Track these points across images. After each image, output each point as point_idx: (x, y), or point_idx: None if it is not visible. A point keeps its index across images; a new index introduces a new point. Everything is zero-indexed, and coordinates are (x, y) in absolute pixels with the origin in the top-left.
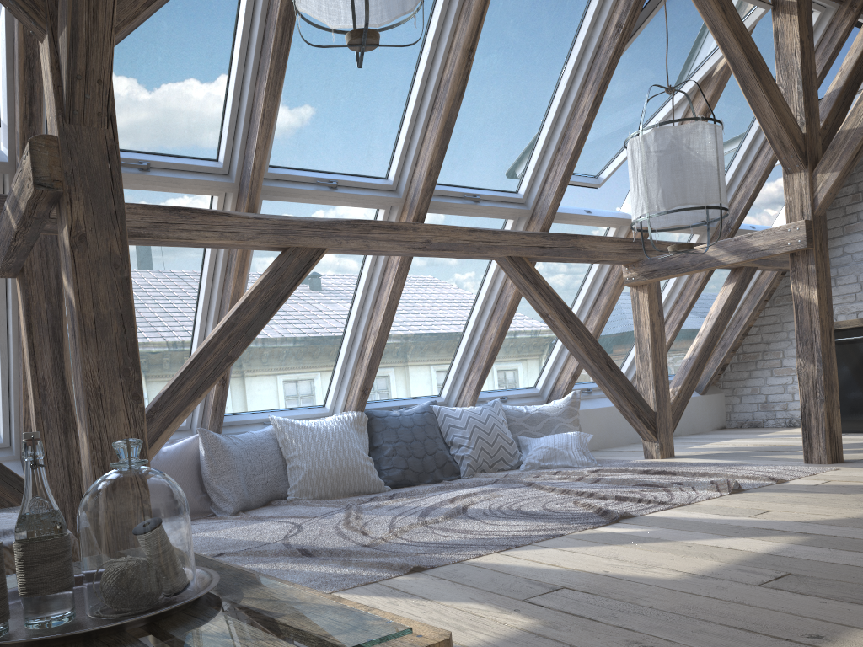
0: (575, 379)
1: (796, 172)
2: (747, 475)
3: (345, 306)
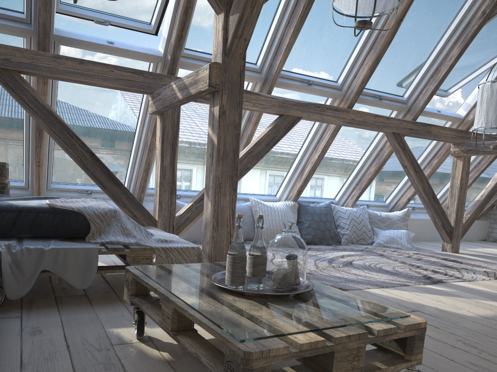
0: (409, 201)
1: None
2: None
3: (298, 146)
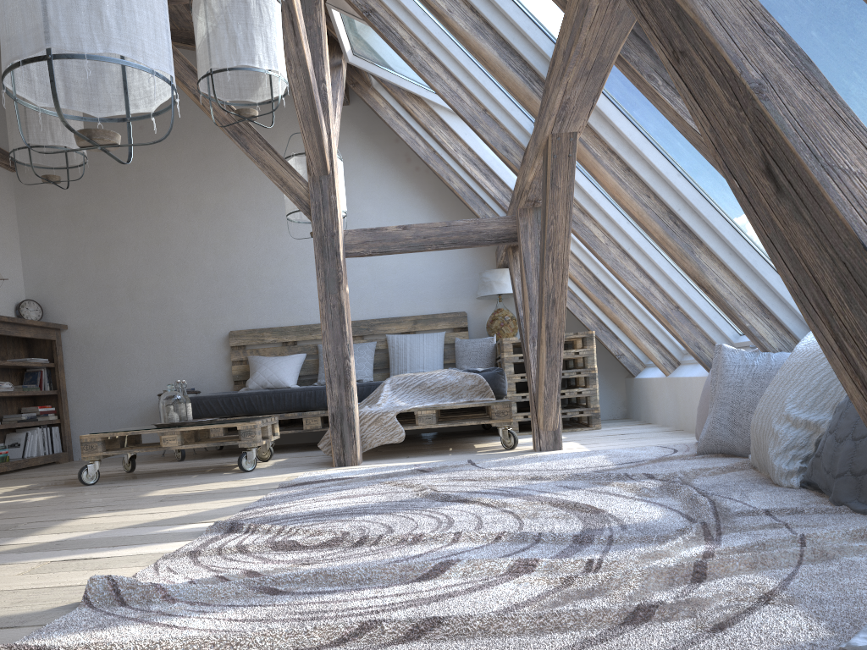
0: None
1: None
2: (85, 643)
3: None
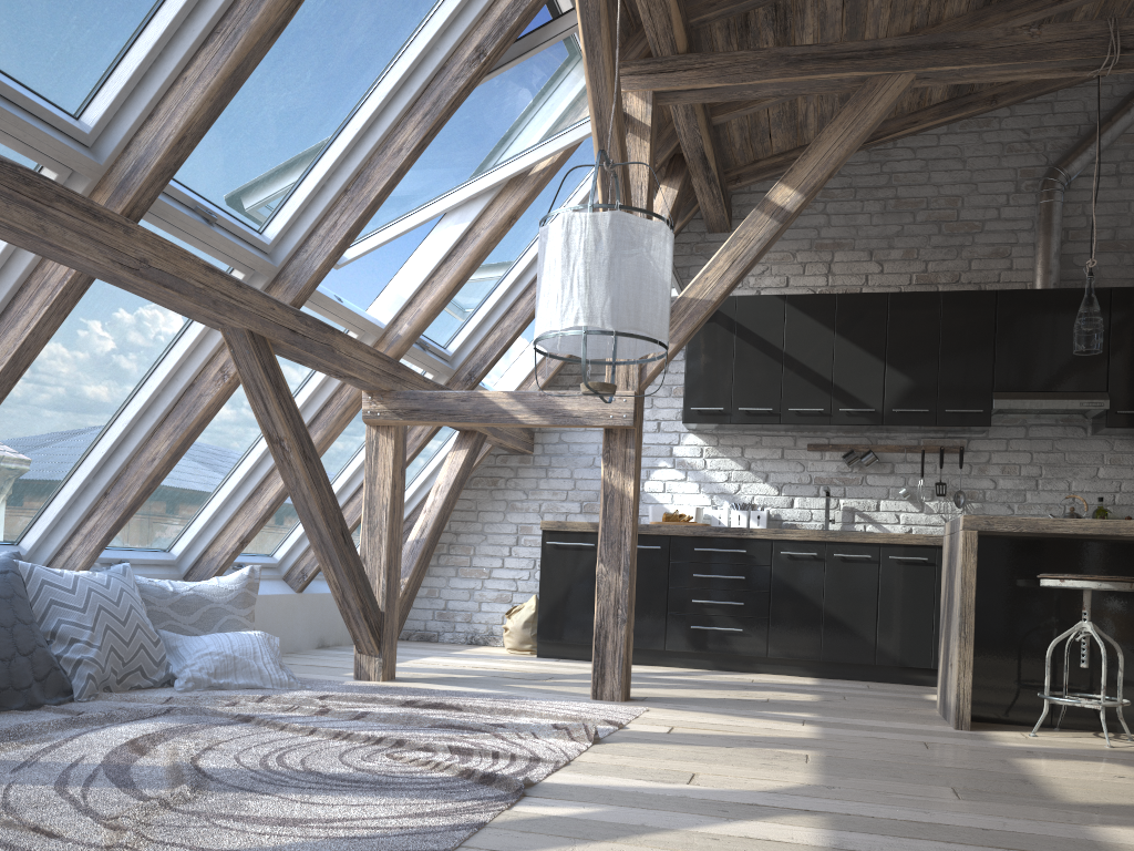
0: (243, 547)
1: None
2: (572, 715)
3: None
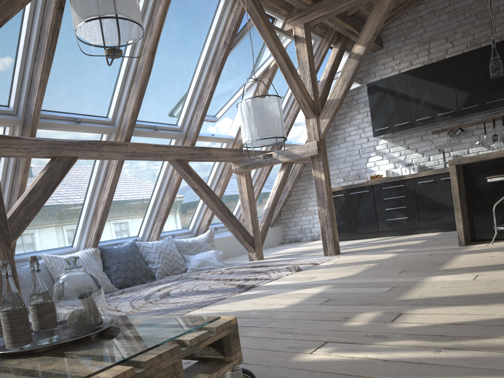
0: (210, 222)
1: (311, 118)
2: (301, 263)
3: (84, 188)
